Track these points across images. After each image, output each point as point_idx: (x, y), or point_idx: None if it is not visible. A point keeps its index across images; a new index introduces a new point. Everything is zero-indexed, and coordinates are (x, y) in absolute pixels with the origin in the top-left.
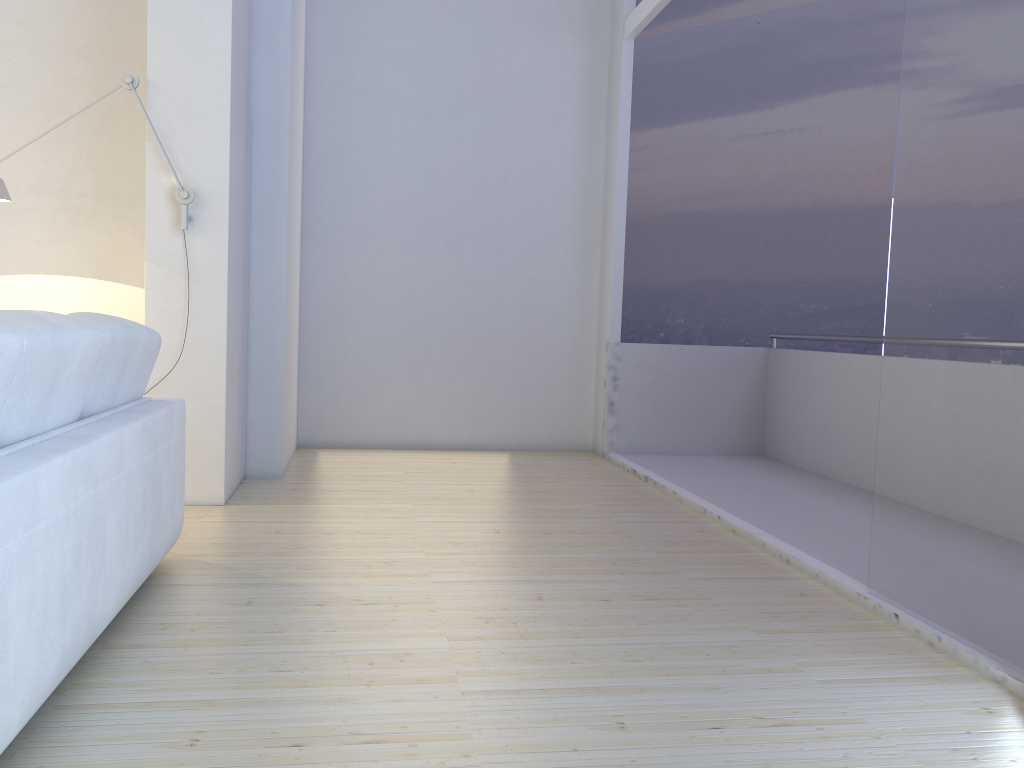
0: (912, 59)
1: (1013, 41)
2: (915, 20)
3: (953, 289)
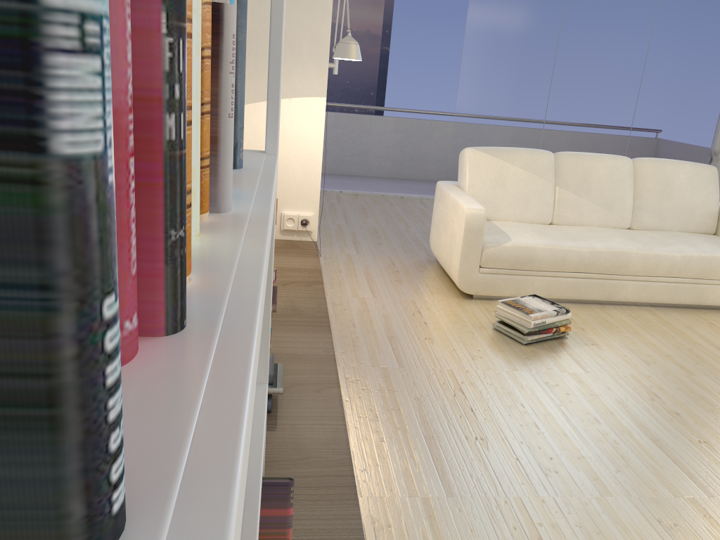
0: (470, 33)
1: (511, 45)
2: (472, 20)
3: (486, 107)
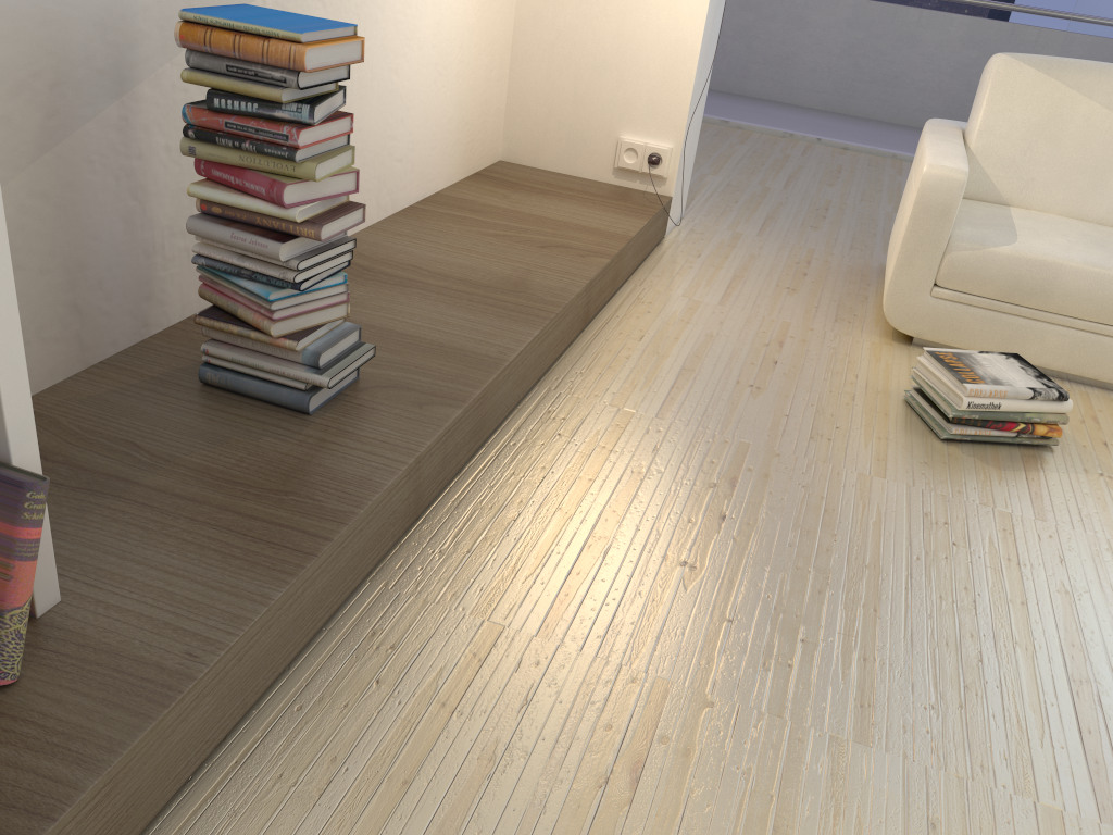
0: None
1: None
2: None
3: None
